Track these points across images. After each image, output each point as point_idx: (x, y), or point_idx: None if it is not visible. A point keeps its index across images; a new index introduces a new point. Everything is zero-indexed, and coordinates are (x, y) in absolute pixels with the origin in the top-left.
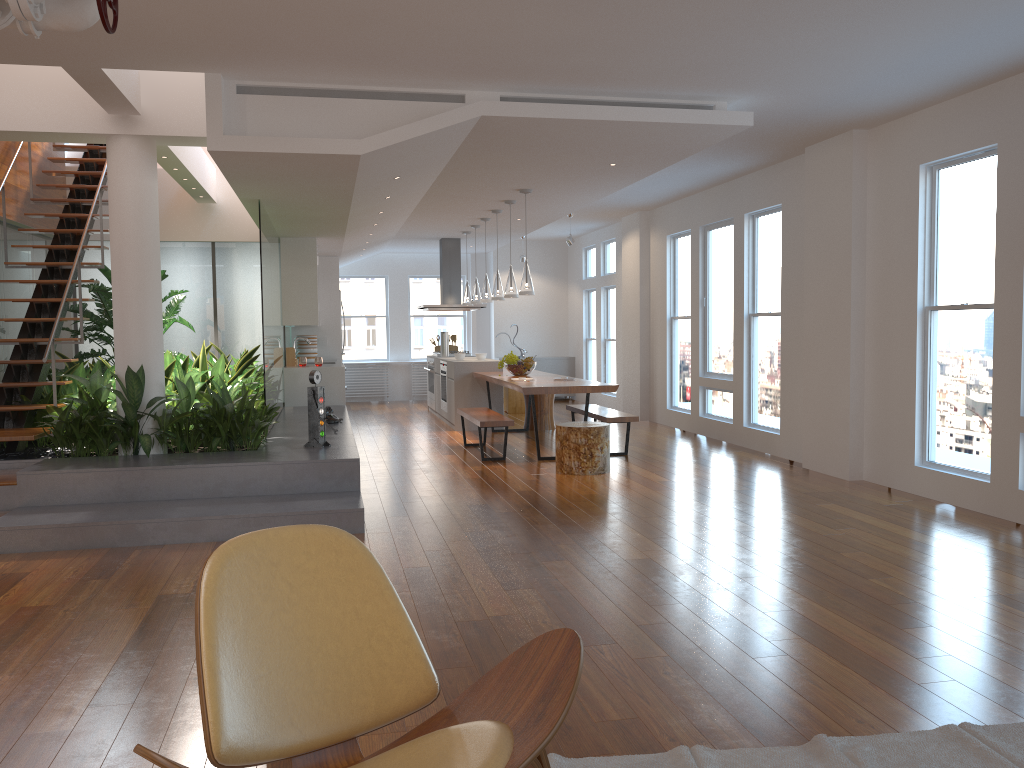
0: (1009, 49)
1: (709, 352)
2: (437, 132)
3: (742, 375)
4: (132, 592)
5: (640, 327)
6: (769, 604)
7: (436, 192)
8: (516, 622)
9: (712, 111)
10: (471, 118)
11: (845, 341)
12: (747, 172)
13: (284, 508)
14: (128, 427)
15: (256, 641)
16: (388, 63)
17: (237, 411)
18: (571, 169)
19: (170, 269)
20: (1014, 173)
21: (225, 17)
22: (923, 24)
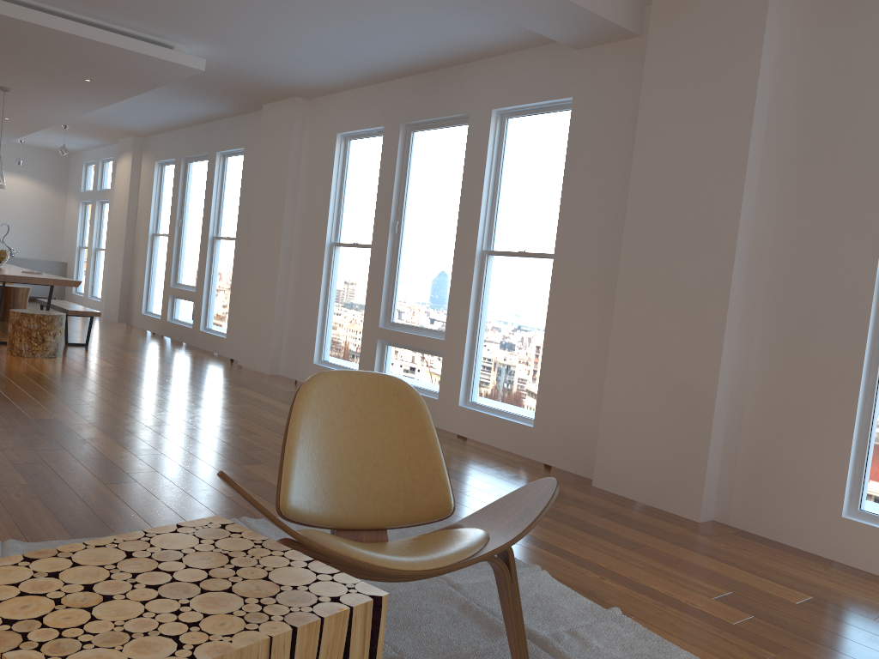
0: (388, 56)
1: (181, 266)
2: None
3: (203, 287)
4: None
5: (126, 239)
6: (145, 450)
7: None
8: None
9: (170, 50)
10: None
11: (276, 264)
12: (221, 117)
13: None
14: None
15: None
16: None
17: None
18: (47, 76)
19: None
20: (391, 150)
21: None
22: (322, 18)
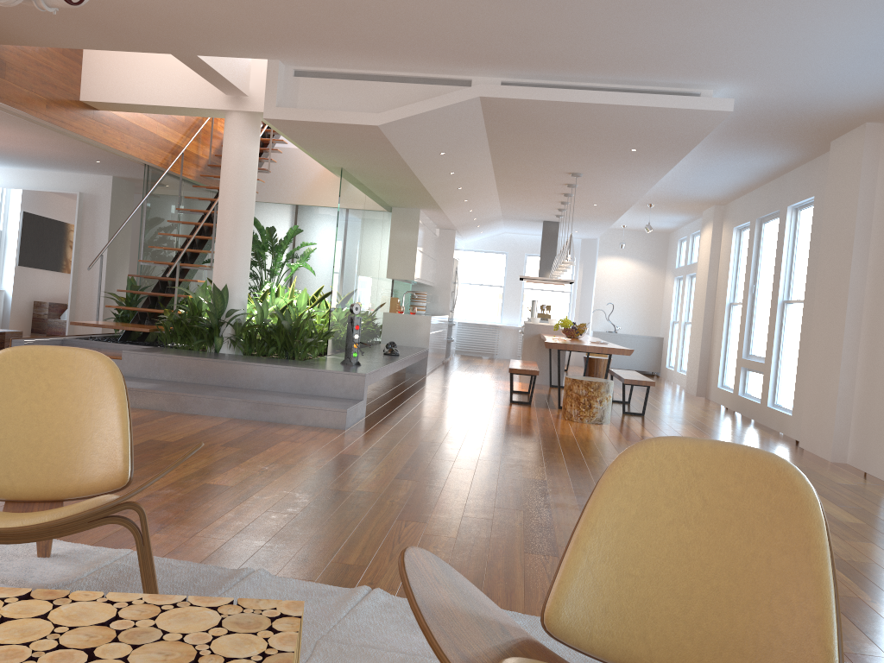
0: None
1: (753, 336)
2: (443, 110)
3: (771, 358)
4: (136, 435)
5: (705, 311)
6: None
7: (502, 173)
8: (370, 497)
9: (692, 97)
10: (470, 98)
11: (841, 326)
12: (791, 167)
13: (290, 401)
14: (213, 331)
15: (3, 416)
16: (394, 50)
17: (292, 328)
18: (600, 153)
19: (313, 228)
20: None
21: (250, 11)
22: (849, 5)
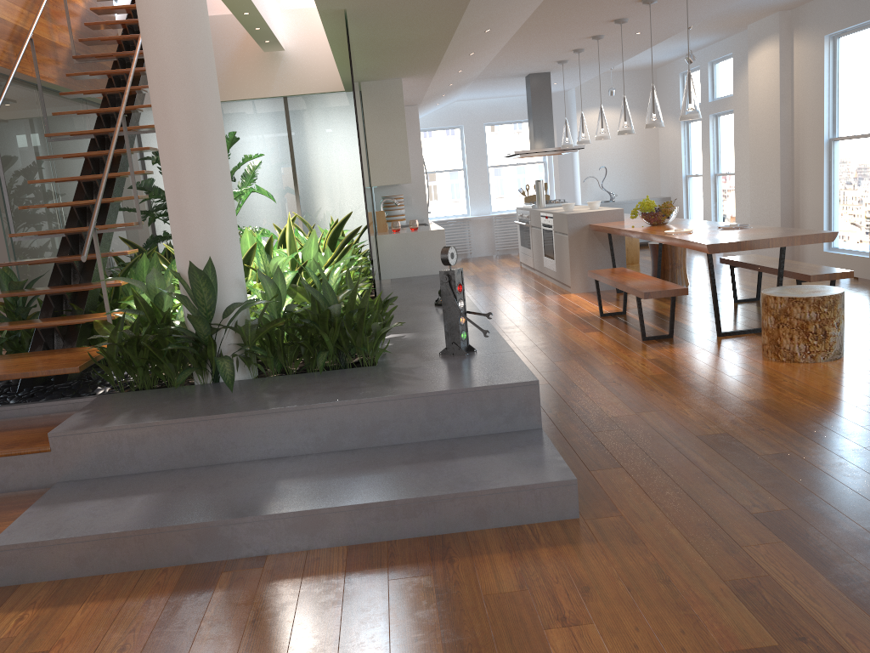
0: None
1: None
2: None
3: None
4: None
5: (780, 155)
6: None
7: None
8: None
9: None
10: None
11: None
12: None
13: (445, 481)
14: (201, 346)
15: None
16: None
17: (346, 313)
18: None
19: (242, 133)
20: None
21: None
22: None
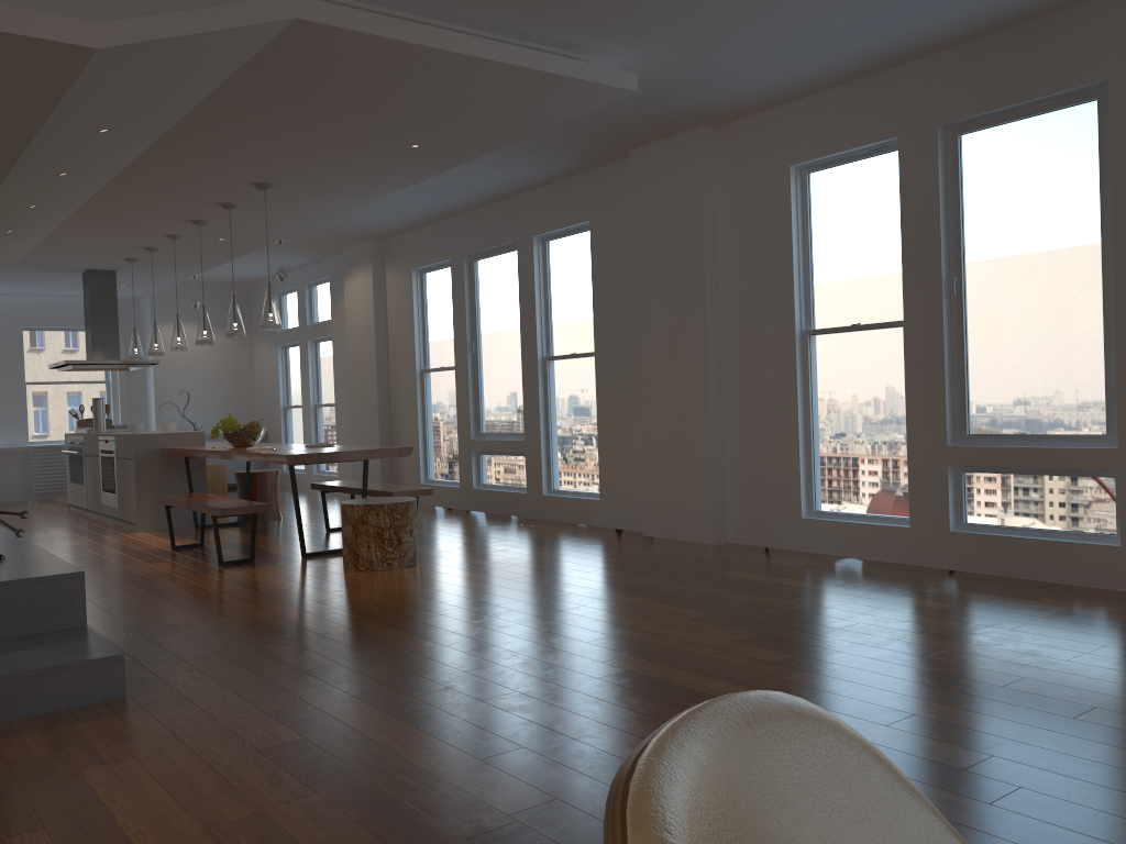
0: (948, 15)
1: (483, 409)
2: (223, 35)
3: (539, 432)
4: None
5: (378, 384)
6: (875, 712)
7: (129, 179)
8: (570, 817)
9: (593, 65)
10: (281, 19)
11: (701, 377)
12: (538, 185)
13: None
14: None
15: None
16: None
17: None
18: (354, 150)
19: None
20: (923, 169)
21: None
22: None
